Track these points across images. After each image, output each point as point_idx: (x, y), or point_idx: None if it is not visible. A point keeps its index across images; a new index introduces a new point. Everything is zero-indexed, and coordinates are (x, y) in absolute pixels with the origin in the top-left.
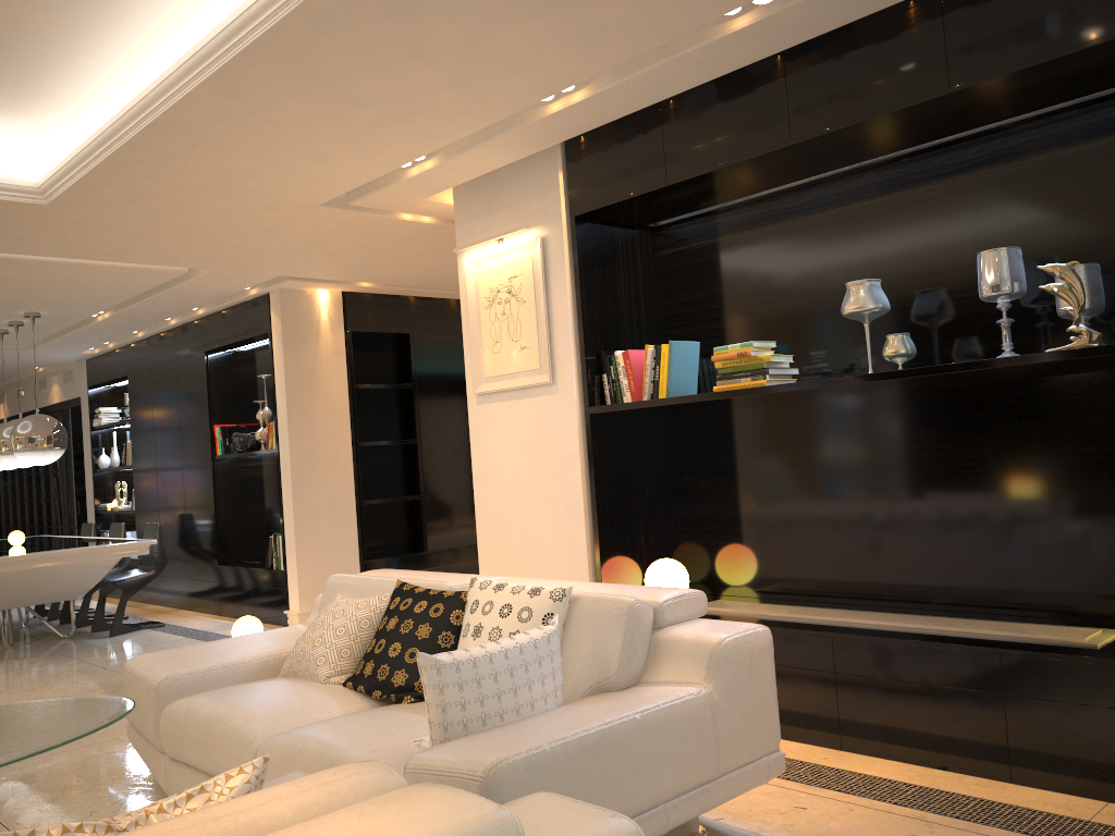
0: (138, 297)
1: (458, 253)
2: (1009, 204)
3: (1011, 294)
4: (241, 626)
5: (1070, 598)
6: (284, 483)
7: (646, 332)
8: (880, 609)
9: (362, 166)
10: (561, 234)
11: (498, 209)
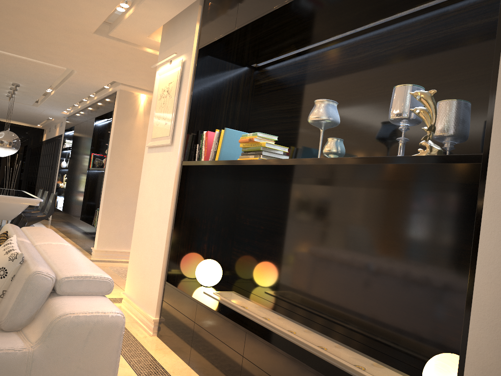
0: (60, 84)
1: (157, 69)
2: (433, 60)
3: (406, 119)
4: None
5: (414, 350)
6: (103, 185)
7: (237, 127)
8: (308, 322)
9: (92, 5)
10: (190, 59)
11: (173, 45)
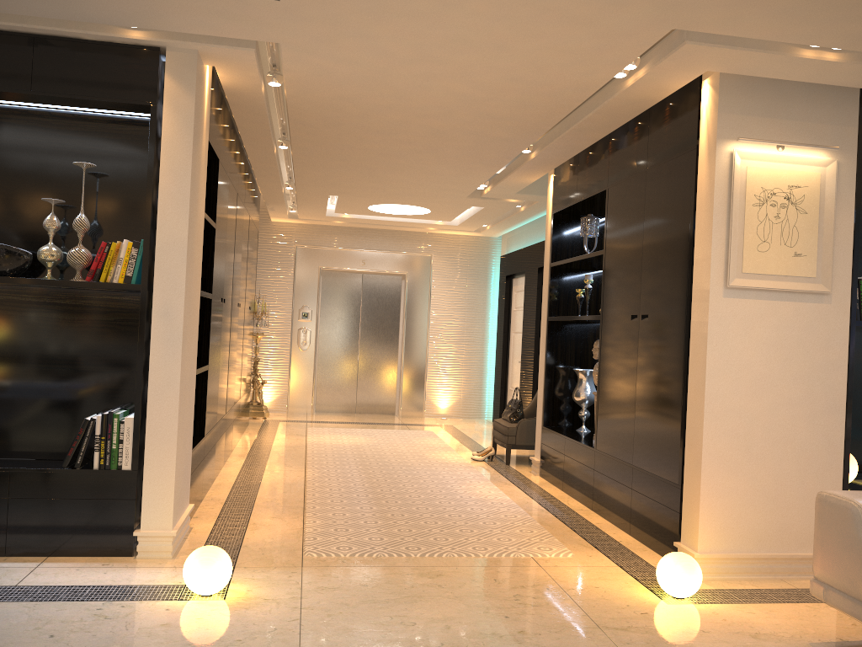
0: None
1: (719, 139)
2: None
3: None
4: (220, 564)
5: None
6: (160, 339)
7: None
8: None
9: (851, 33)
10: (854, 166)
11: (781, 116)
